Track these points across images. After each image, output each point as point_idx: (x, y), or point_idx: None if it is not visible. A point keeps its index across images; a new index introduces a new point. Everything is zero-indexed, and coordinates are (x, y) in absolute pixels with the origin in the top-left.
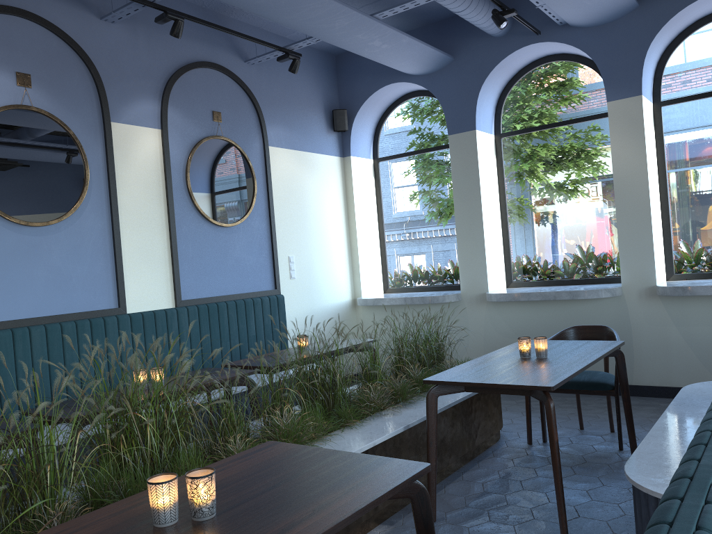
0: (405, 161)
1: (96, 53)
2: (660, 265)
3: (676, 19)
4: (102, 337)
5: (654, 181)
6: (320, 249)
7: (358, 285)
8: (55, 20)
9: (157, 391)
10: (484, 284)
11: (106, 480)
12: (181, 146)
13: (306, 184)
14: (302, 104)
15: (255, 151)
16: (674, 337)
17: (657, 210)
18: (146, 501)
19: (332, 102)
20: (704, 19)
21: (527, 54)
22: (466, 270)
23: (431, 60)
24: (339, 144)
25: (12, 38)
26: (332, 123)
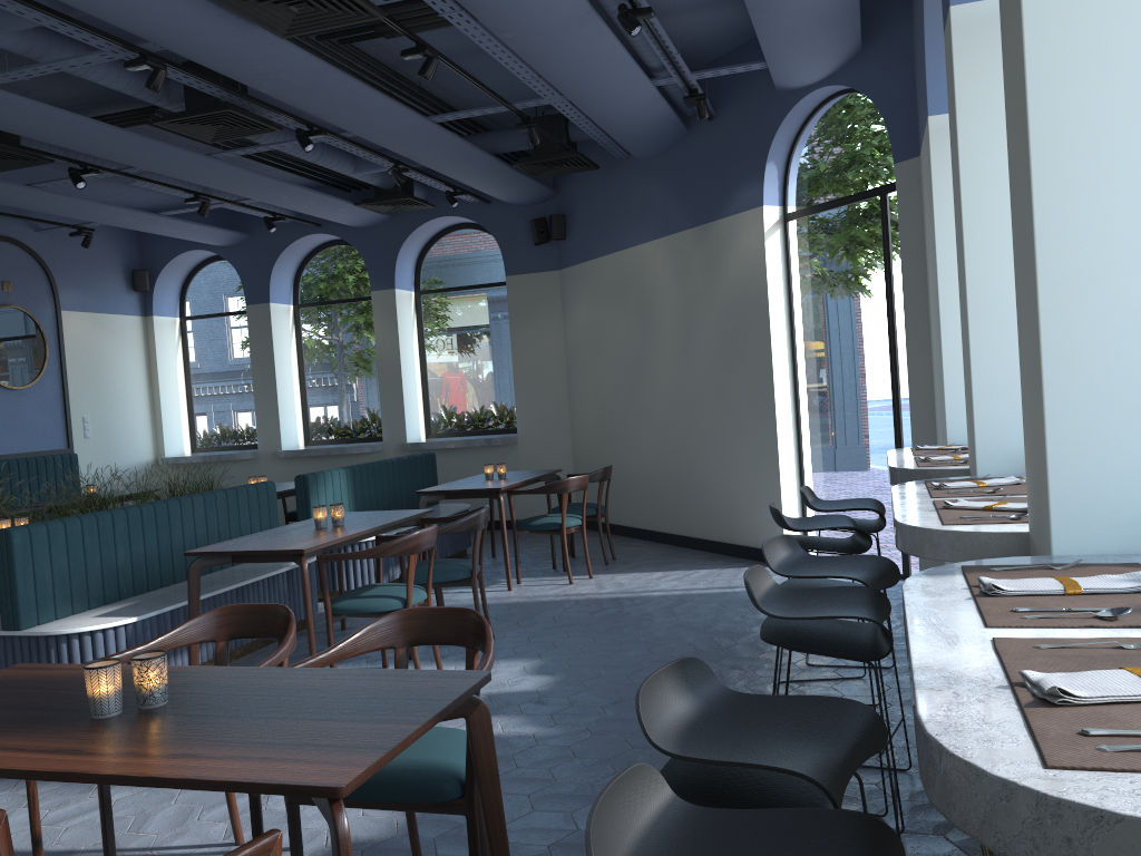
0: (212, 322)
1: None
2: (416, 426)
3: (420, 231)
4: None
5: (412, 357)
6: (119, 409)
7: (161, 444)
8: None
9: None
10: (279, 442)
11: None
12: None
13: (103, 345)
14: (98, 266)
15: (47, 317)
16: None
17: (415, 380)
18: None
19: (132, 261)
20: (448, 229)
21: (315, 239)
22: (263, 429)
23: (226, 238)
24: (141, 304)
25: None
26: (133, 283)
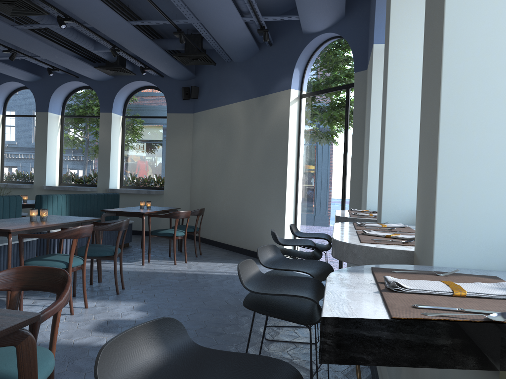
0: (19, 119)
1: None
2: (115, 181)
3: (128, 86)
4: None
5: (117, 147)
6: None
7: None
8: None
9: None
10: (44, 181)
11: None
12: None
13: None
14: None
15: None
16: None
17: (117, 159)
18: None
19: None
20: (142, 87)
21: (75, 84)
22: (37, 174)
23: (29, 77)
24: None
25: None
26: None
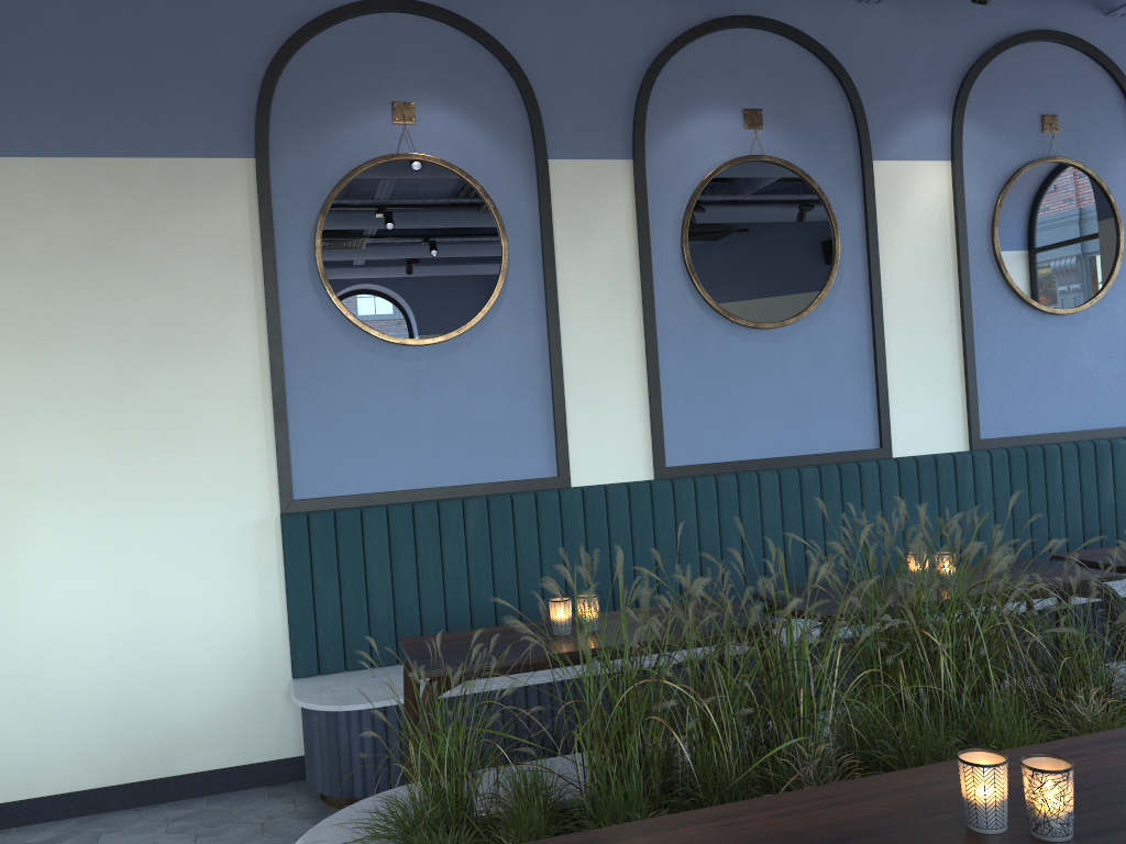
0: None
1: (851, 57)
2: None
3: None
4: (855, 492)
5: None
6: None
7: None
8: (794, 20)
9: (955, 599)
10: None
11: (874, 720)
12: (985, 184)
13: None
14: None
15: (1122, 175)
16: None
17: None
18: (949, 781)
19: None
20: None
21: None
22: None
23: None
24: None
25: (738, 61)
26: None
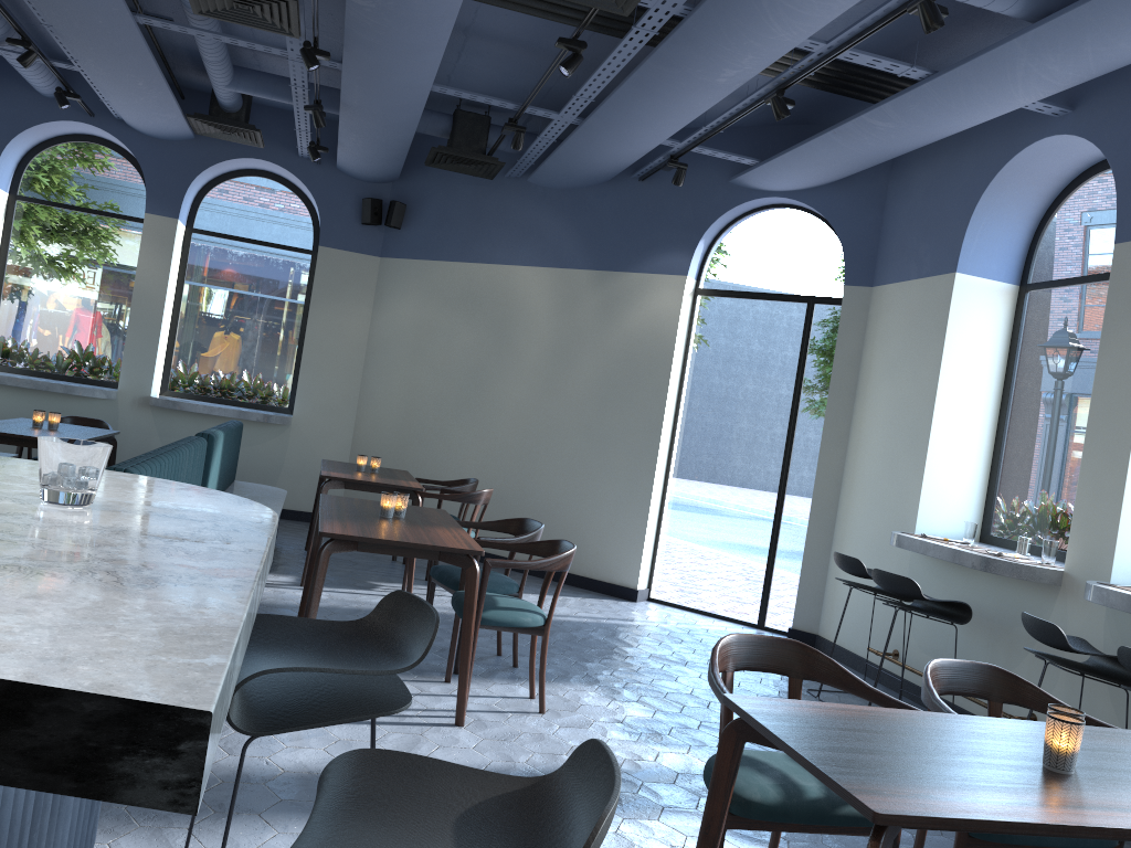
0: None
1: None
2: (158, 379)
3: (223, 165)
4: None
5: (171, 300)
6: None
7: None
8: None
9: None
10: None
11: None
12: None
13: None
14: None
15: None
16: (156, 446)
17: (167, 327)
18: None
19: None
20: (246, 171)
21: (73, 127)
22: None
23: None
24: None
25: None
26: None
